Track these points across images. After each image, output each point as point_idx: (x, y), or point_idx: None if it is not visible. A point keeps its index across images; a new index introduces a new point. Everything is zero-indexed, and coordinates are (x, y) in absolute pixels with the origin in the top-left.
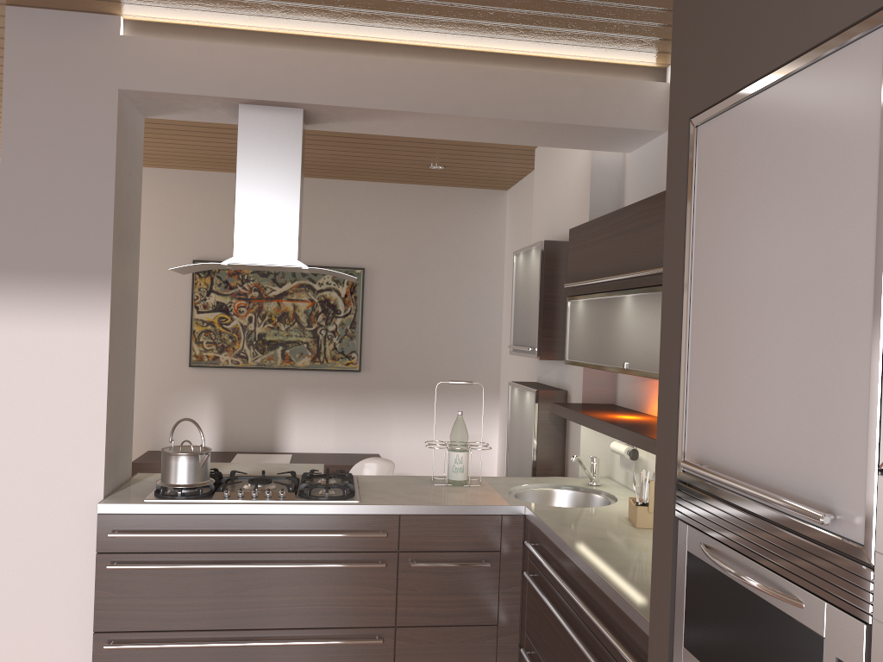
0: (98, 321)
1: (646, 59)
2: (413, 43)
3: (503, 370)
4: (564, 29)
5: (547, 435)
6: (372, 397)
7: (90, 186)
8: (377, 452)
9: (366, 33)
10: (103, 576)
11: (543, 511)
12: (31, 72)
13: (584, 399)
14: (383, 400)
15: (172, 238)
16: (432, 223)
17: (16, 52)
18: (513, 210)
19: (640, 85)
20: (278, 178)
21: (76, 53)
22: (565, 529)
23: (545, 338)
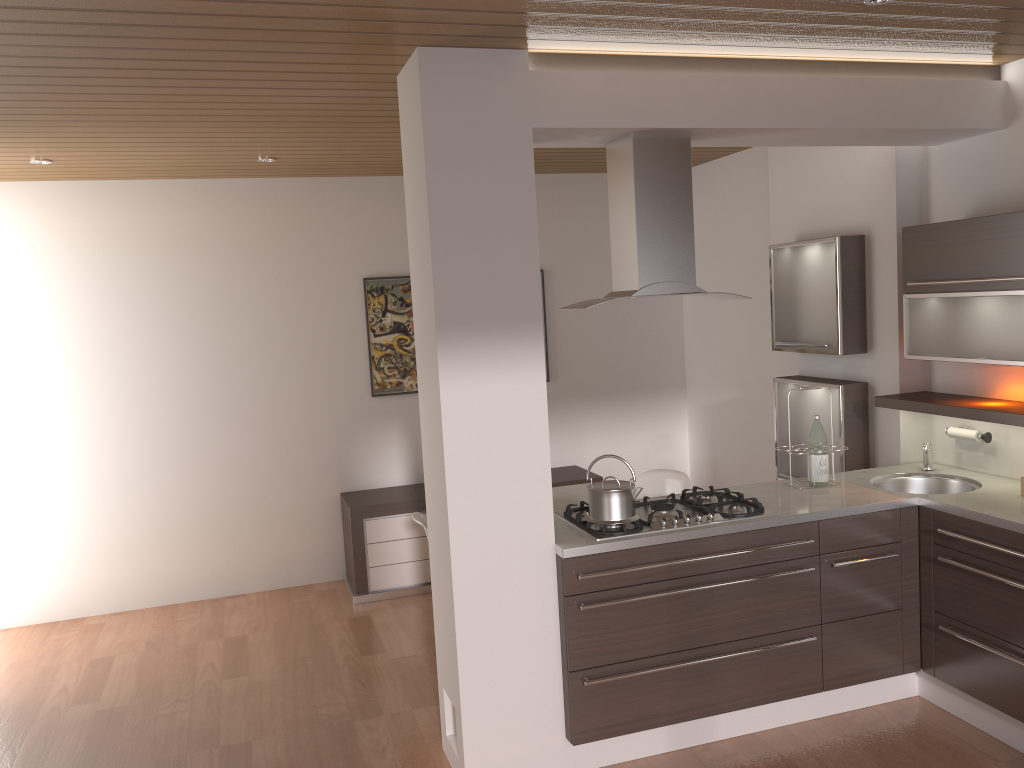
0: (535, 369)
1: (991, 60)
2: (790, 58)
3: (690, 363)
4: (953, 42)
5: (853, 428)
6: (562, 407)
7: (514, 232)
8: (572, 464)
9: (757, 52)
10: (573, 617)
11: (944, 500)
12: (448, 117)
13: (900, 389)
14: (573, 408)
15: (338, 255)
16: (606, 214)
17: (432, 96)
18: (694, 194)
19: (983, 85)
20: (672, 206)
21: (489, 92)
22: (997, 513)
23: (845, 333)
